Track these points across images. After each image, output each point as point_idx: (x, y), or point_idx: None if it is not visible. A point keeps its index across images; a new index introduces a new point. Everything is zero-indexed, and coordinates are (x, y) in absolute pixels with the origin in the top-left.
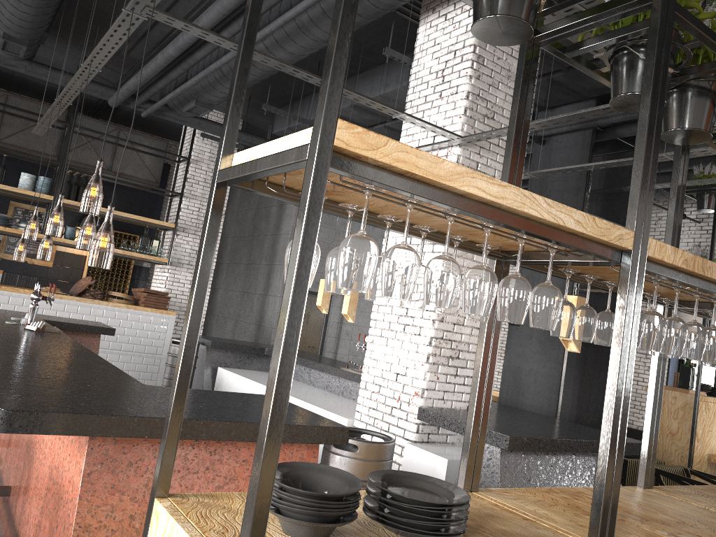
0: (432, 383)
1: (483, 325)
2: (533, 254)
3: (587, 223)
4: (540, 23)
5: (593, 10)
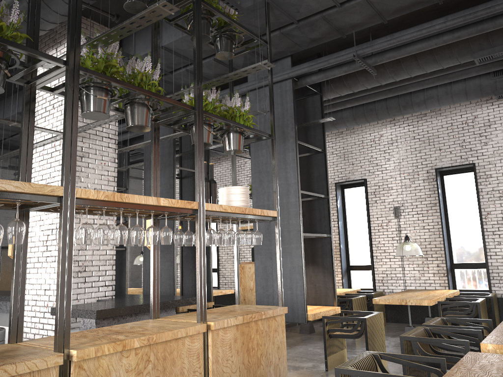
0: None
1: (15, 248)
2: (31, 204)
3: (25, 186)
4: (35, 76)
5: (47, 72)
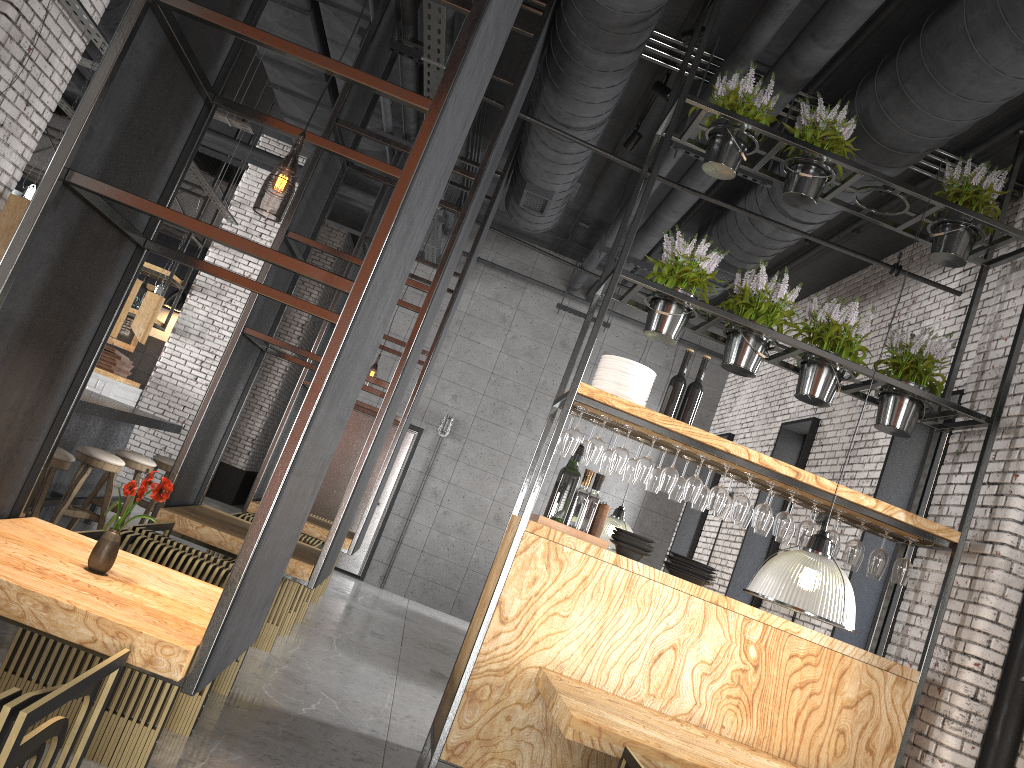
0: None
1: None
2: None
3: None
4: None
5: None
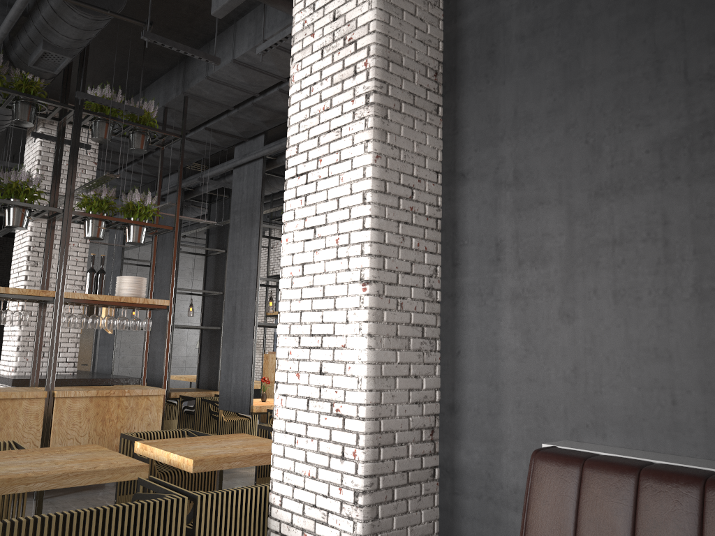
0: (23, 363)
1: None
2: None
3: None
4: None
5: None
